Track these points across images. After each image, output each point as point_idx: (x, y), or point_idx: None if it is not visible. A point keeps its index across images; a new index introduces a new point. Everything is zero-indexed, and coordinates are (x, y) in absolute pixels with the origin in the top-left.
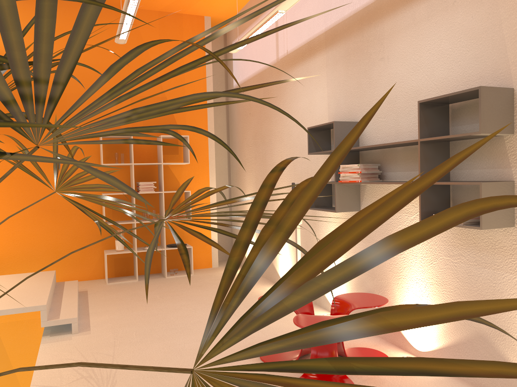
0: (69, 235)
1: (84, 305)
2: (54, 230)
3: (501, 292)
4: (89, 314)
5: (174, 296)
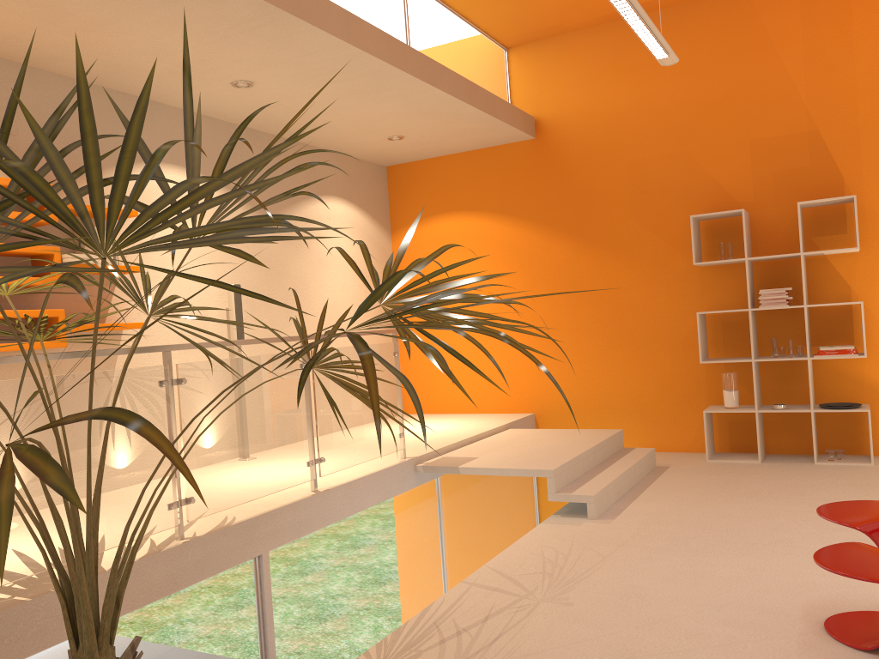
0: (656, 378)
1: (643, 485)
2: (634, 369)
3: None
4: (636, 498)
5: (794, 495)
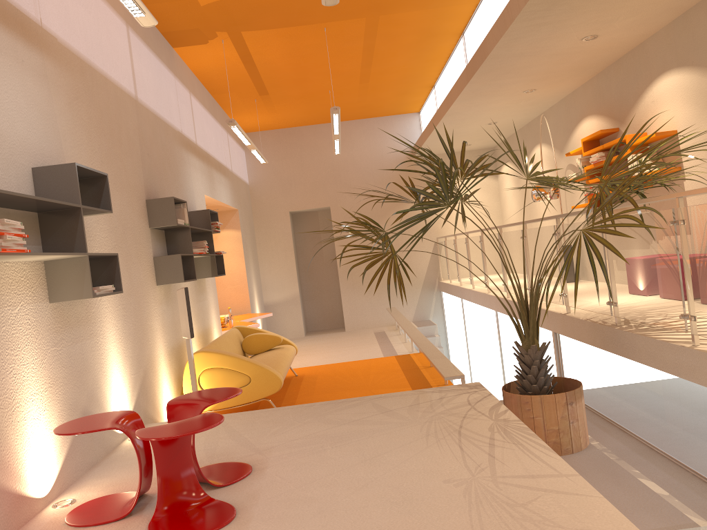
0: None
1: None
2: None
3: (87, 359)
4: None
5: None
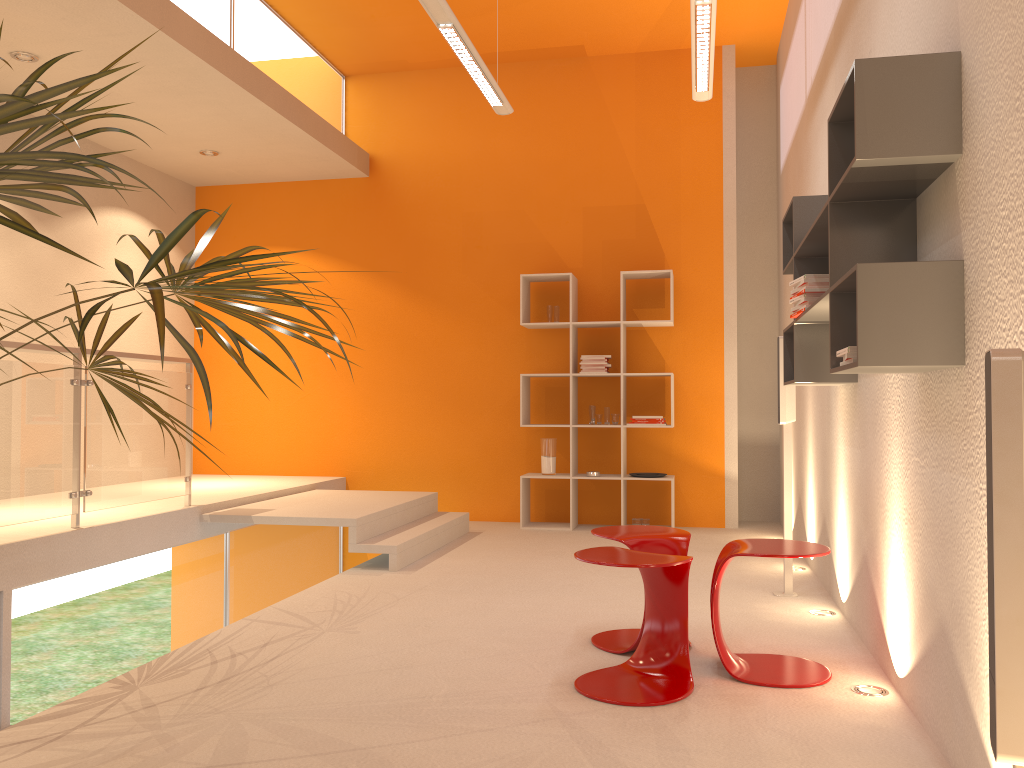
0: (477, 442)
1: (453, 546)
2: (456, 432)
3: (956, 521)
4: (442, 556)
5: None
